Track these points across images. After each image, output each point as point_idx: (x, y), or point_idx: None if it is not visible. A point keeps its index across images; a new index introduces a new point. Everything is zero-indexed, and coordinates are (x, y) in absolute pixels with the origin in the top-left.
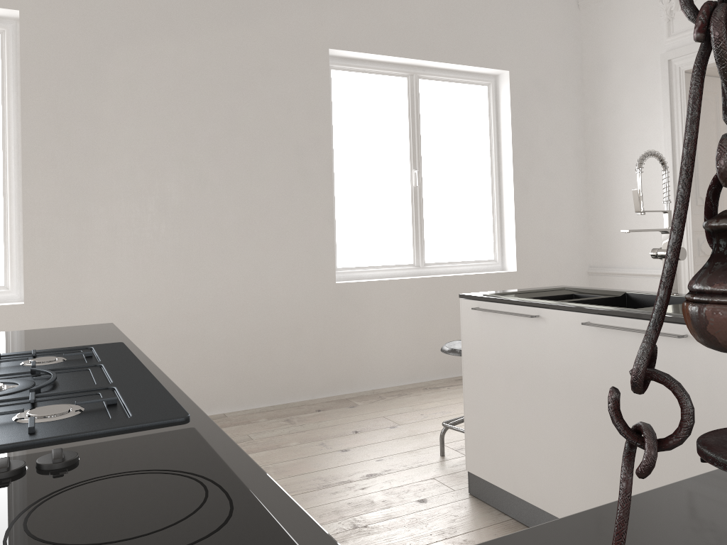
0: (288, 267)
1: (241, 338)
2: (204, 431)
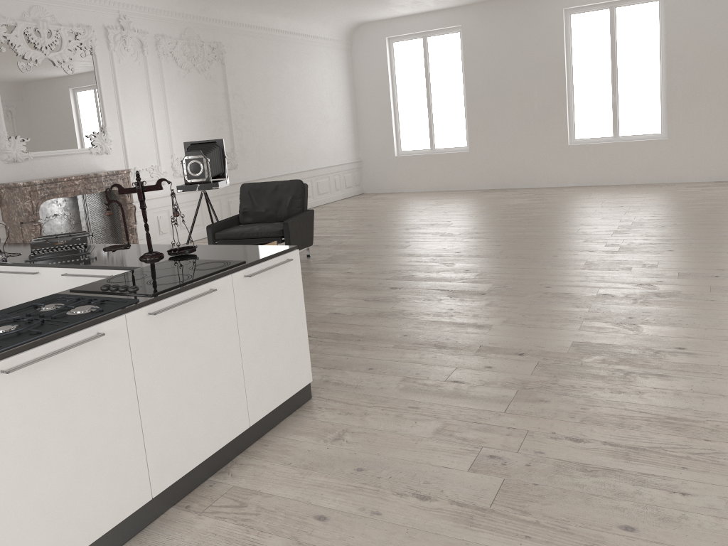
0: None
1: None
2: (69, 290)
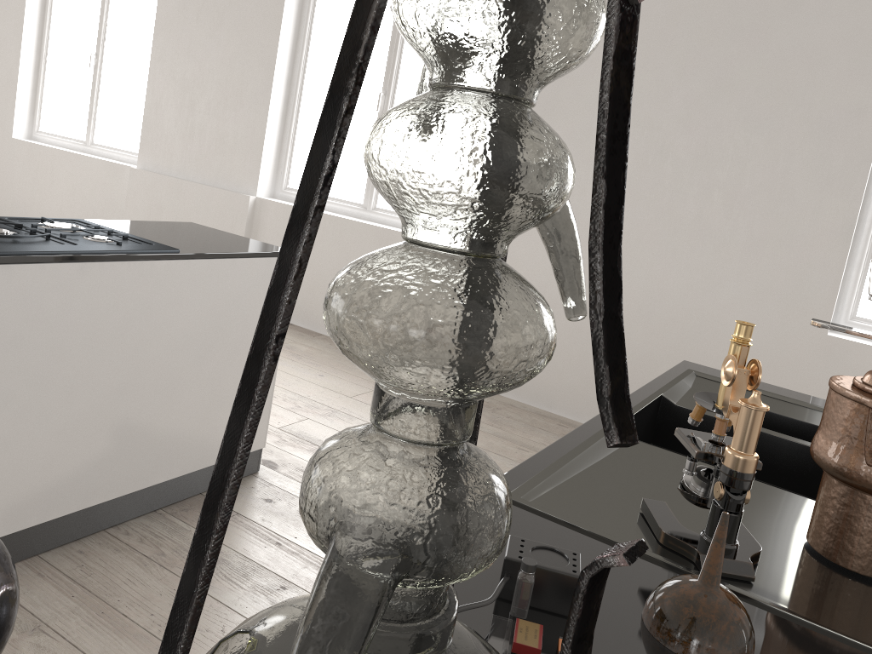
0: (753, 290)
1: (663, 359)
2: None
